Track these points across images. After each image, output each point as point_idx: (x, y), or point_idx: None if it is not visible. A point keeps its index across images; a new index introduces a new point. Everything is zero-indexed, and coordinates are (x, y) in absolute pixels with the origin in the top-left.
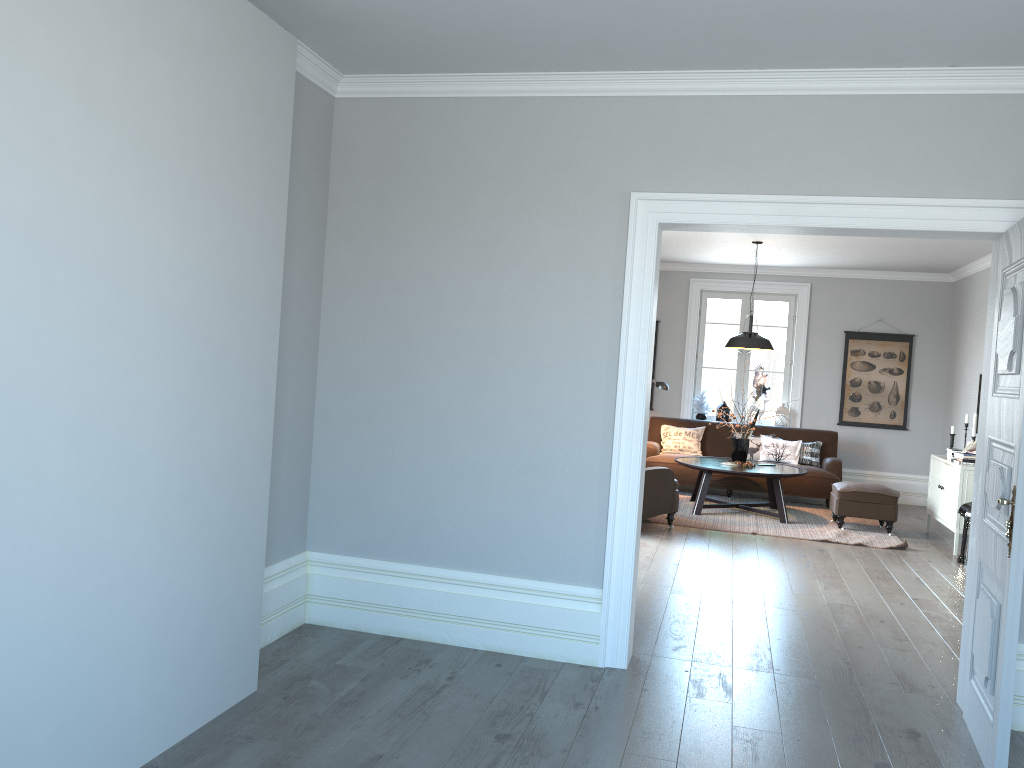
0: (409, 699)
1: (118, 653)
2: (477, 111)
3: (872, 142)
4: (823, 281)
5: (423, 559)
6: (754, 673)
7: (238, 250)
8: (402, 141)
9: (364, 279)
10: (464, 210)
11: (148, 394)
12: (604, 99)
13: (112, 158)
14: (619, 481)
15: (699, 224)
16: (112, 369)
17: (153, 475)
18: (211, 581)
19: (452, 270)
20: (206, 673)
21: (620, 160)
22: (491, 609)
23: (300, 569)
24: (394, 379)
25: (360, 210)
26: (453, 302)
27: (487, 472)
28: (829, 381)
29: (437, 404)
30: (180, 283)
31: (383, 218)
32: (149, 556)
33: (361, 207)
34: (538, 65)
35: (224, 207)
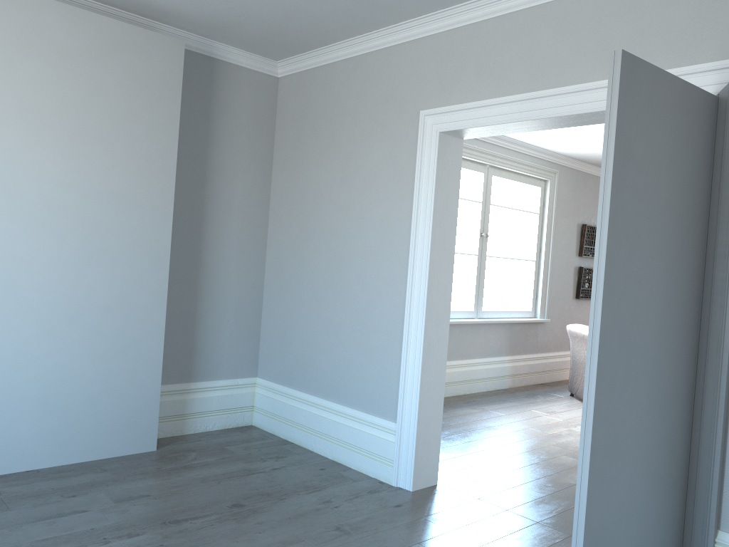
0: (226, 473)
1: (9, 398)
2: (343, 69)
3: (593, 33)
4: None
5: (308, 389)
6: (518, 518)
7: (123, 172)
8: (307, 99)
9: (287, 195)
10: (335, 141)
11: (33, 253)
12: (410, 43)
13: None
14: (409, 339)
15: (465, 129)
16: None
17: (40, 300)
18: (102, 372)
19: (328, 184)
20: (99, 428)
21: (418, 87)
22: (336, 430)
23: (247, 388)
24: (298, 262)
25: (287, 149)
26: (327, 206)
27: (341, 329)
28: None
29: (318, 279)
30: (63, 190)
31: (297, 153)
32: (38, 347)
33: (288, 147)
34: (358, 27)
35: (107, 146)
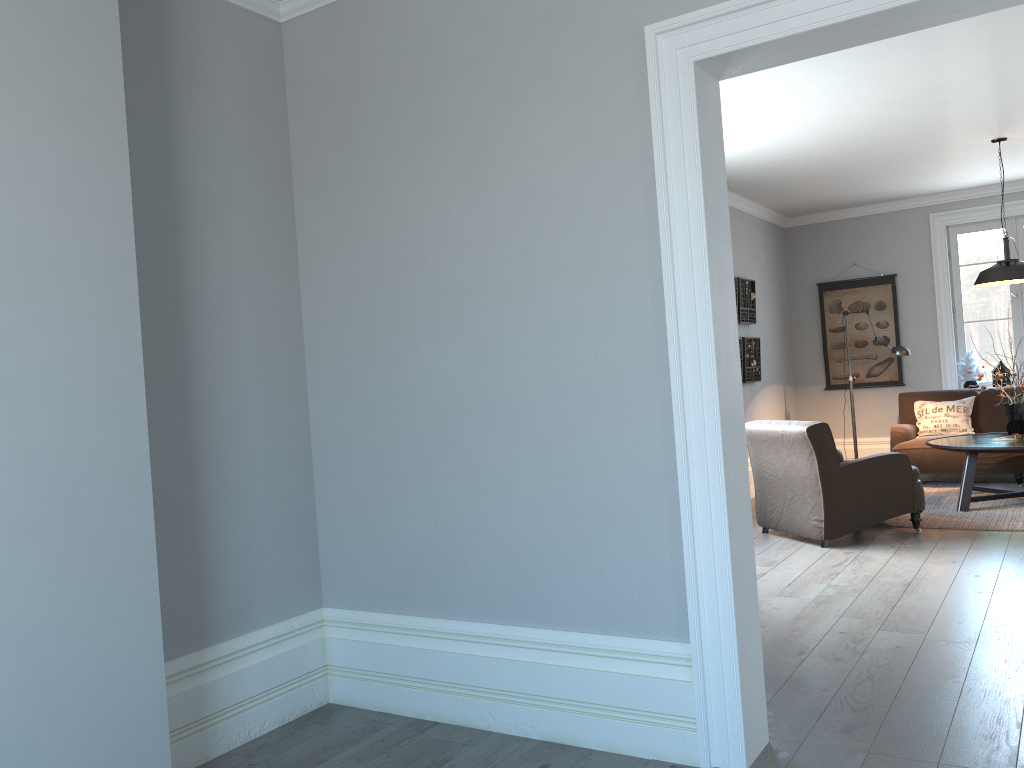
0: None
1: None
2: None
3: None
4: None
5: (452, 610)
6: None
7: (17, 203)
8: (357, 53)
9: (340, 244)
10: (438, 121)
11: None
12: None
13: None
14: (692, 473)
15: (756, 46)
16: None
17: None
18: (32, 674)
19: (435, 207)
20: None
21: None
22: (541, 679)
23: (311, 632)
24: (388, 368)
25: (324, 156)
26: (441, 250)
27: (514, 480)
28: None
29: (441, 394)
30: None
31: (350, 159)
32: None
33: (325, 152)
34: None
35: None
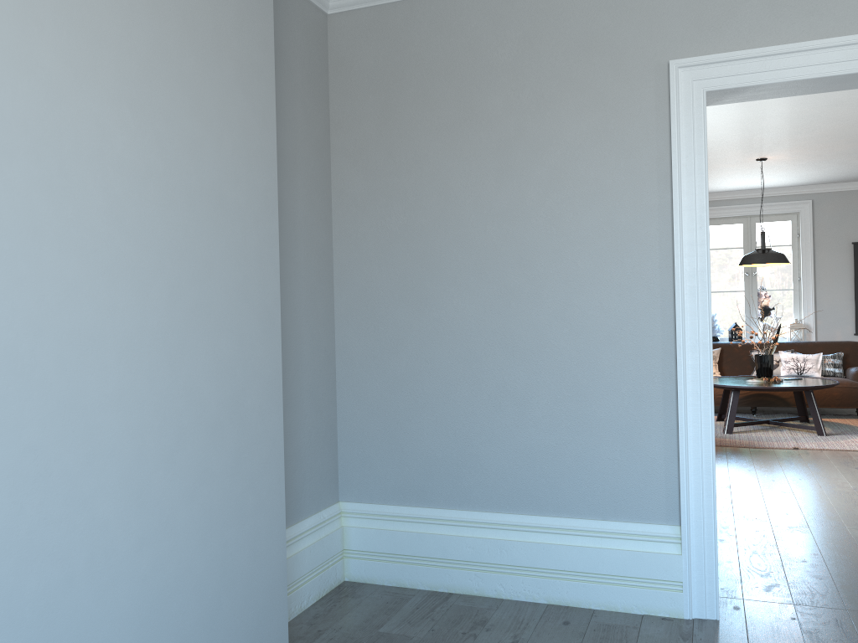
0: None
1: None
2: (481, 2)
3: None
4: (824, 196)
5: (466, 503)
6: None
7: (216, 152)
8: (402, 48)
9: (375, 202)
10: (476, 112)
11: (104, 324)
12: None
13: (17, 8)
14: (688, 398)
15: (757, 86)
16: (43, 290)
17: (121, 428)
18: (217, 553)
19: (469, 180)
20: None
21: (651, 27)
22: (549, 556)
23: (334, 522)
24: (416, 307)
25: (364, 129)
26: (473, 215)
27: (529, 400)
28: (841, 293)
29: (466, 329)
30: (139, 185)
31: (389, 134)
32: (125, 532)
33: (365, 126)
34: None
35: (192, 97)
